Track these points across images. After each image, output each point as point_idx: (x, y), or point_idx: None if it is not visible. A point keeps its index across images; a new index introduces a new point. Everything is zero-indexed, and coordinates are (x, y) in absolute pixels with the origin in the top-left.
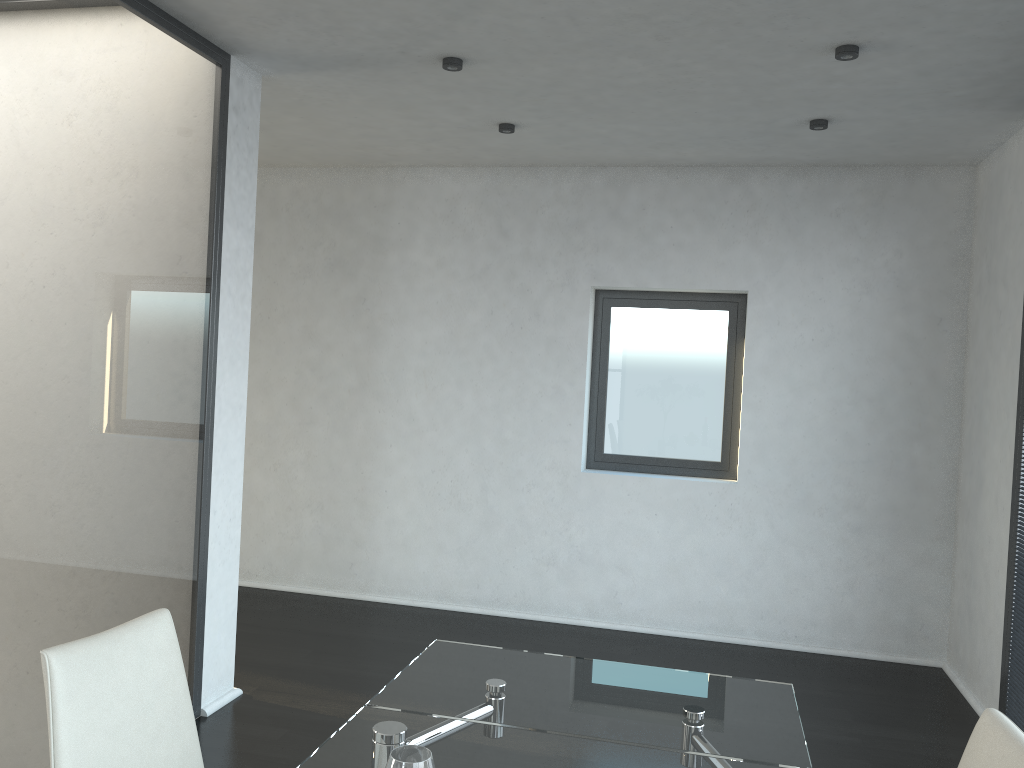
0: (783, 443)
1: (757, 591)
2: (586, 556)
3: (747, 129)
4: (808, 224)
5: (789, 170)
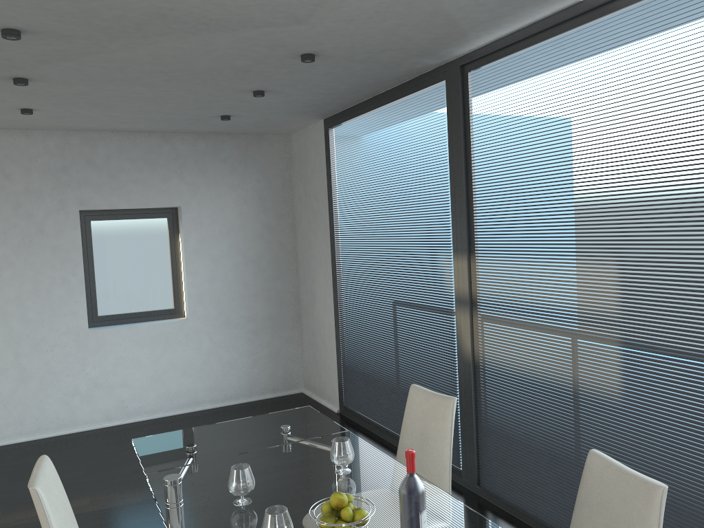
0: (211, 292)
1: (207, 378)
2: (100, 383)
3: (184, 117)
4: (210, 166)
5: (196, 135)
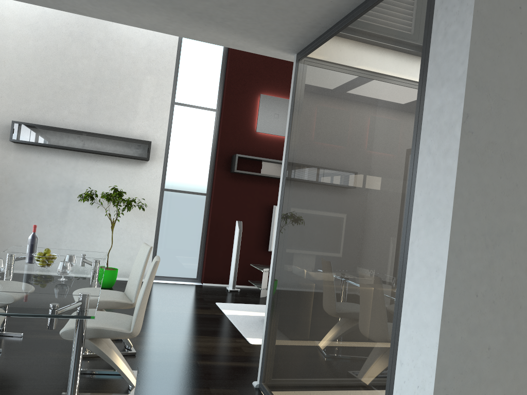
0: None
1: None
2: None
3: None
4: None
5: None
